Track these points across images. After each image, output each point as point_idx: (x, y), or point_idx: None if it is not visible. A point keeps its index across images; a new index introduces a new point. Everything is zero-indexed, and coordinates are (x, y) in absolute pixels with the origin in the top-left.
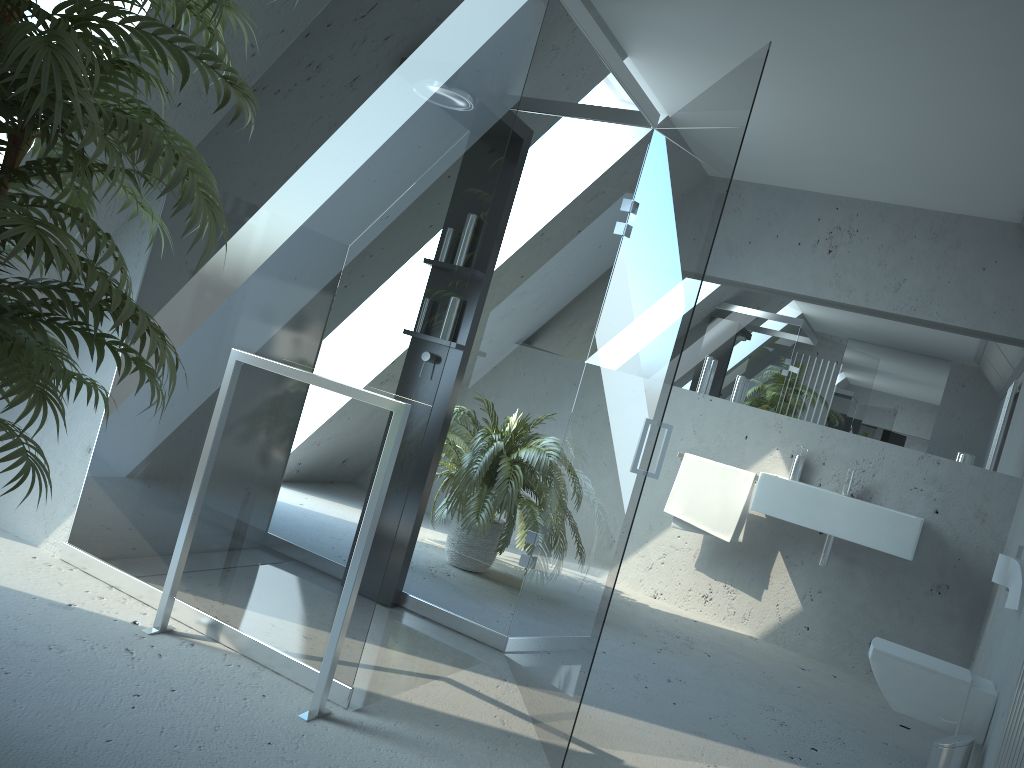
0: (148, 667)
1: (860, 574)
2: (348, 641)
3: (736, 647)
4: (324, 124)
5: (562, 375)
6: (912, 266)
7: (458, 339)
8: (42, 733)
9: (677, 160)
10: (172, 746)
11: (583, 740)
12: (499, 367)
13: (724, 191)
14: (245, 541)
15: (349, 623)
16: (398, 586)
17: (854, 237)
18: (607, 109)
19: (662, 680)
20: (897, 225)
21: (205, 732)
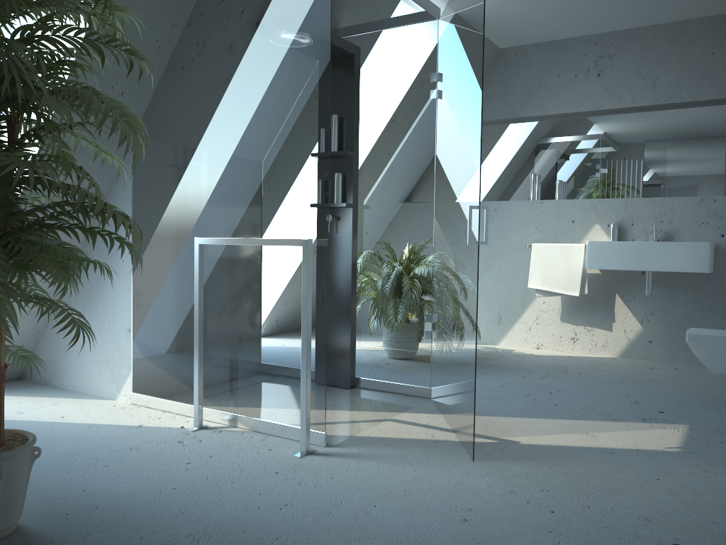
0: (194, 448)
1: (678, 294)
2: (315, 403)
3: (600, 365)
4: (214, 78)
5: (421, 204)
6: (660, 67)
7: (347, 200)
8: (133, 492)
9: (454, 32)
10: (214, 484)
11: (490, 435)
12: (379, 211)
13: (481, 38)
14: (236, 359)
15: (313, 392)
16: (351, 373)
17: (613, 59)
18: (404, 16)
19: (546, 393)
20: (642, 42)
21: (234, 474)
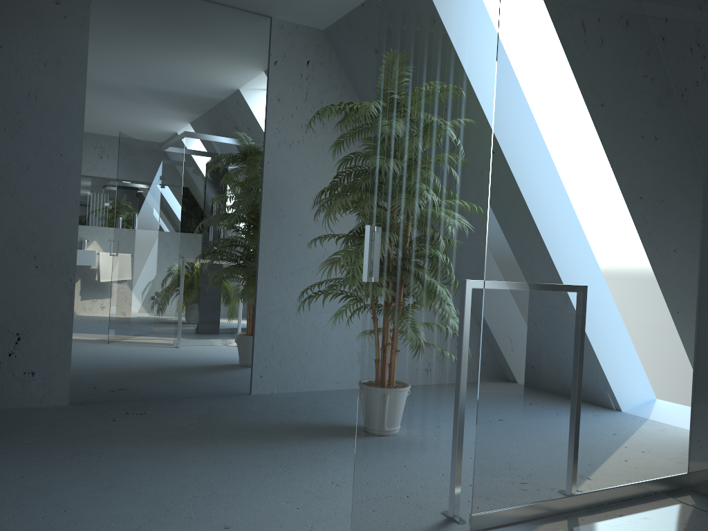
0: None
1: None
2: None
3: None
4: None
5: None
6: None
7: None
8: None
9: None
10: None
11: None
12: None
13: None
14: None
15: None
16: None
17: None
18: None
19: None
20: None
21: None
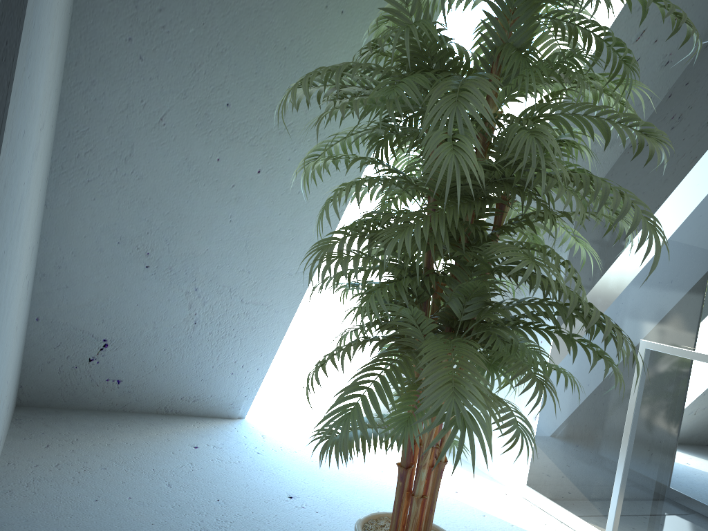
0: None
1: None
2: None
3: None
4: (695, 157)
5: None
6: None
7: None
8: None
9: None
10: None
11: None
12: None
13: None
14: (669, 497)
15: None
16: None
17: None
18: None
19: None
20: None
21: None
